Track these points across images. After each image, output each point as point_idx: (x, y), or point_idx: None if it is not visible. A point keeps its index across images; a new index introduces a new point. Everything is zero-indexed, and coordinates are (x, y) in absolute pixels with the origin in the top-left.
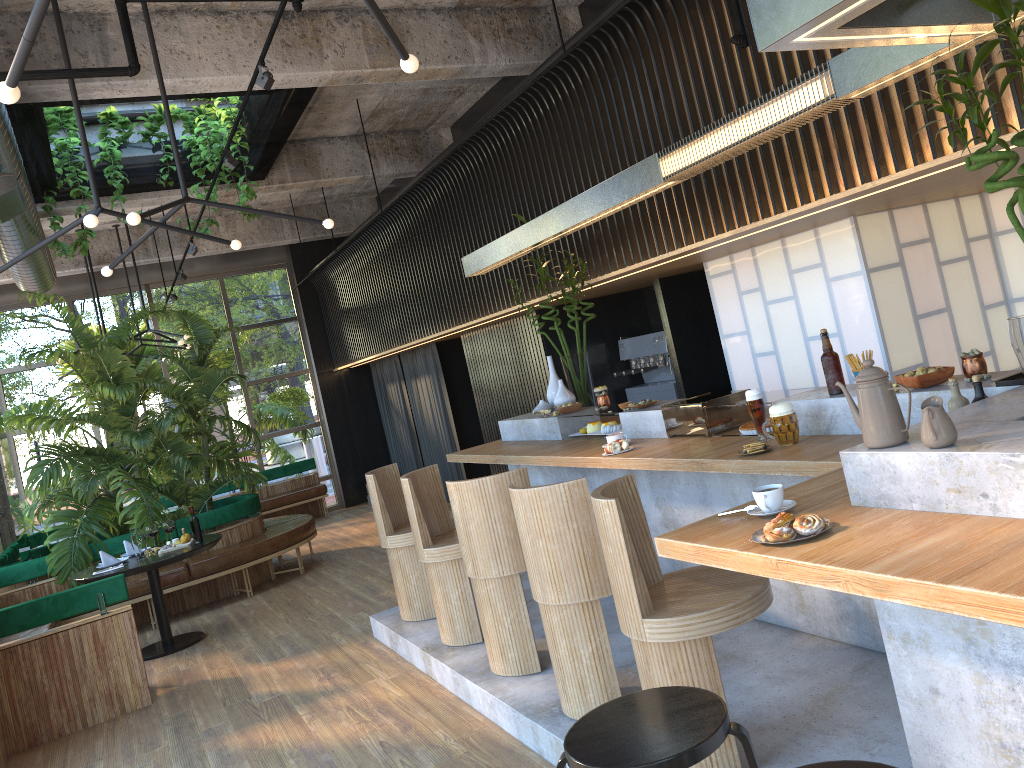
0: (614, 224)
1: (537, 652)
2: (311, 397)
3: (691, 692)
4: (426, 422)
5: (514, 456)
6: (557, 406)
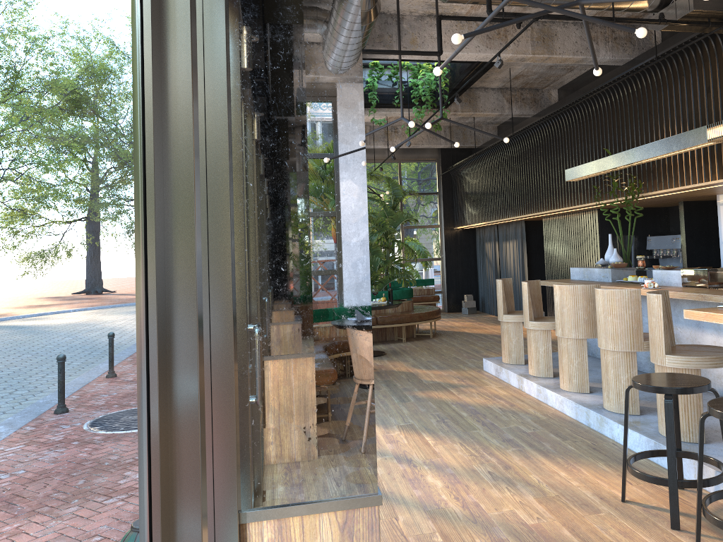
0: (665, 162)
1: (588, 383)
2: (438, 242)
3: (692, 375)
4: (508, 269)
5: (583, 284)
6: (611, 263)
